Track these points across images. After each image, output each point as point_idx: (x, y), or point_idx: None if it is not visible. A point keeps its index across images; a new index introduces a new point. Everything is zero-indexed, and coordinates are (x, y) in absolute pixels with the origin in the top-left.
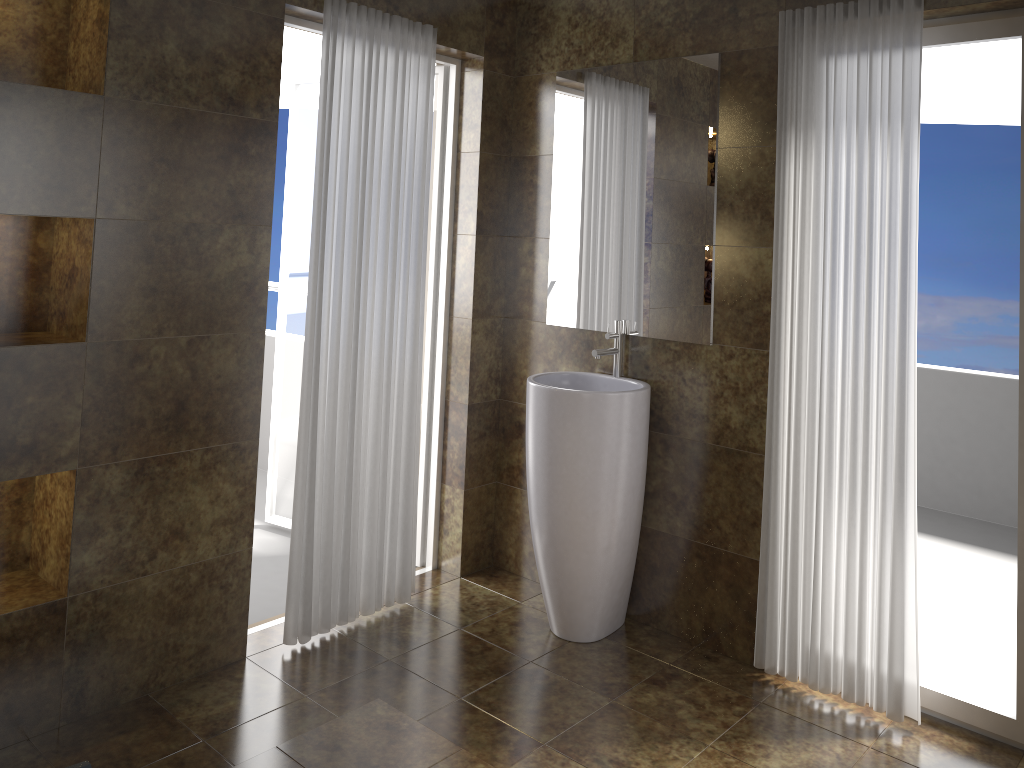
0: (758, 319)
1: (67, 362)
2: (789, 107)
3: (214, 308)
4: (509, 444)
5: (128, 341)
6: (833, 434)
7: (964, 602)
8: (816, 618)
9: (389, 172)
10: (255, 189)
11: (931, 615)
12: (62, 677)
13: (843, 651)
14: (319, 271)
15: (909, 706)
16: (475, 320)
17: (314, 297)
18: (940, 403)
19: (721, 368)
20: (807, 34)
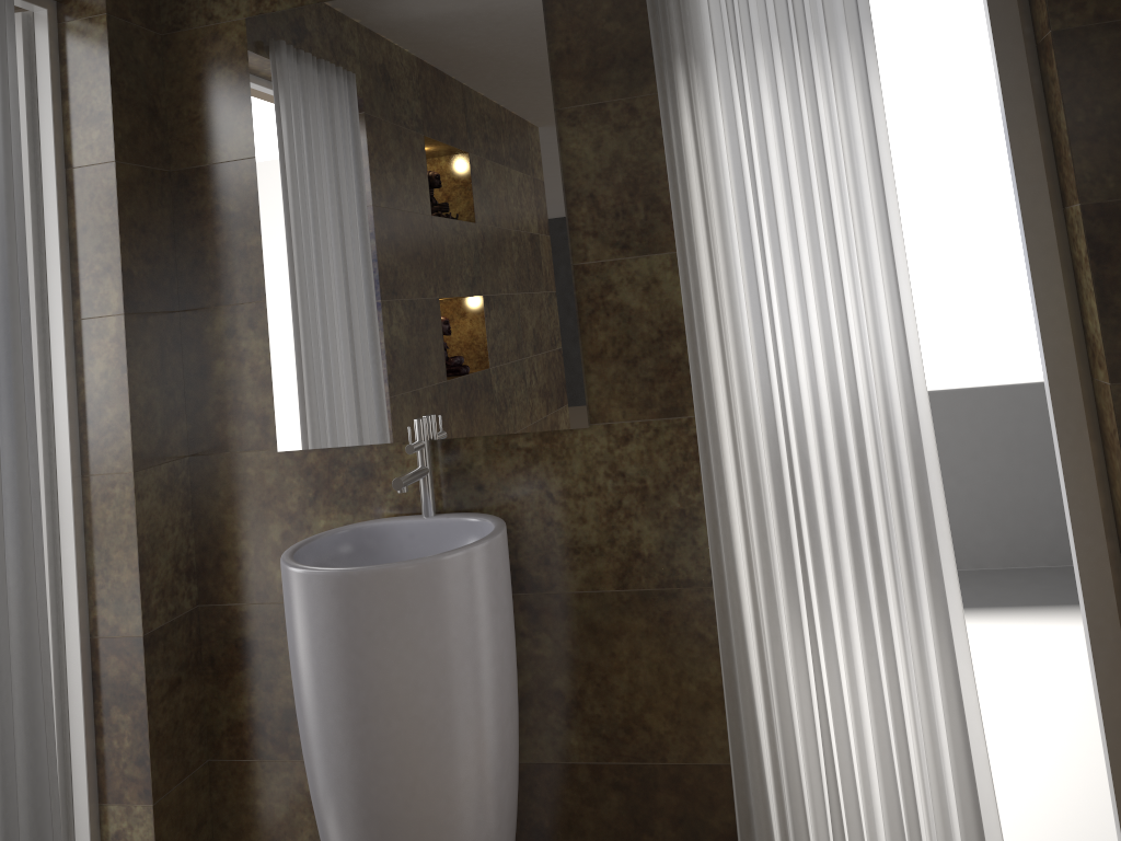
0: (664, 369)
1: None
2: (670, 31)
3: None
4: (228, 684)
5: None
6: (819, 527)
7: None
8: (842, 835)
9: None
10: None
11: None
12: None
13: None
14: None
15: None
16: (140, 472)
17: None
18: None
19: (612, 461)
20: None
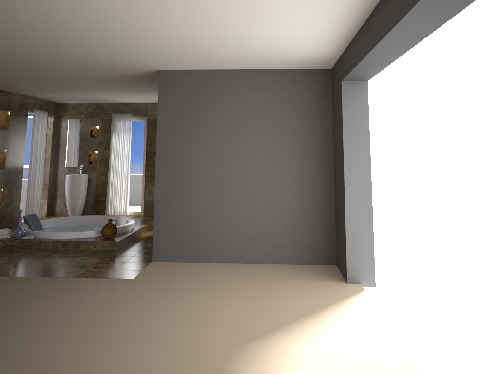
0: (107, 161)
1: (3, 172)
2: (113, 128)
3: (18, 164)
4: (55, 191)
5: (9, 169)
6: (118, 177)
7: (138, 210)
8: (115, 204)
9: (41, 139)
10: (23, 143)
11: (132, 211)
12: (0, 222)
13: (119, 208)
14: (31, 157)
15: (127, 213)
16: (50, 166)
17: (31, 162)
18: (137, 181)
19: (100, 170)
20: (116, 118)
